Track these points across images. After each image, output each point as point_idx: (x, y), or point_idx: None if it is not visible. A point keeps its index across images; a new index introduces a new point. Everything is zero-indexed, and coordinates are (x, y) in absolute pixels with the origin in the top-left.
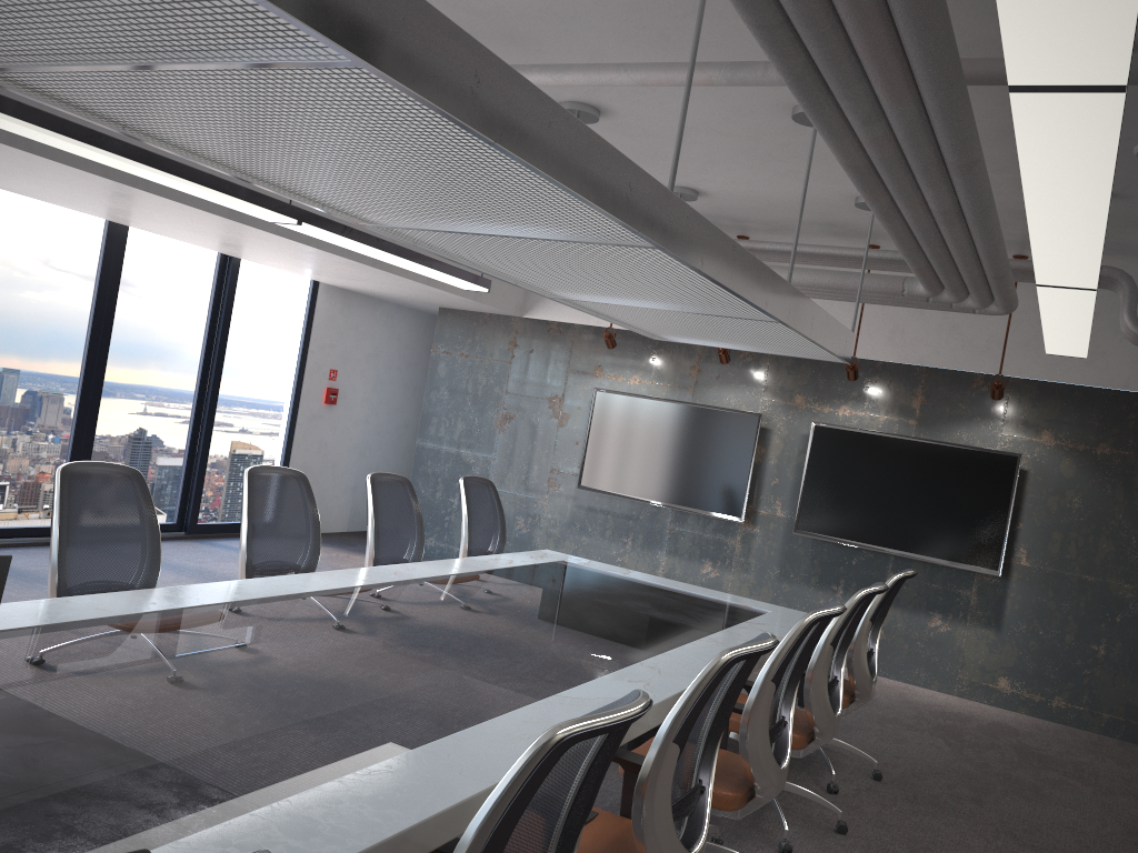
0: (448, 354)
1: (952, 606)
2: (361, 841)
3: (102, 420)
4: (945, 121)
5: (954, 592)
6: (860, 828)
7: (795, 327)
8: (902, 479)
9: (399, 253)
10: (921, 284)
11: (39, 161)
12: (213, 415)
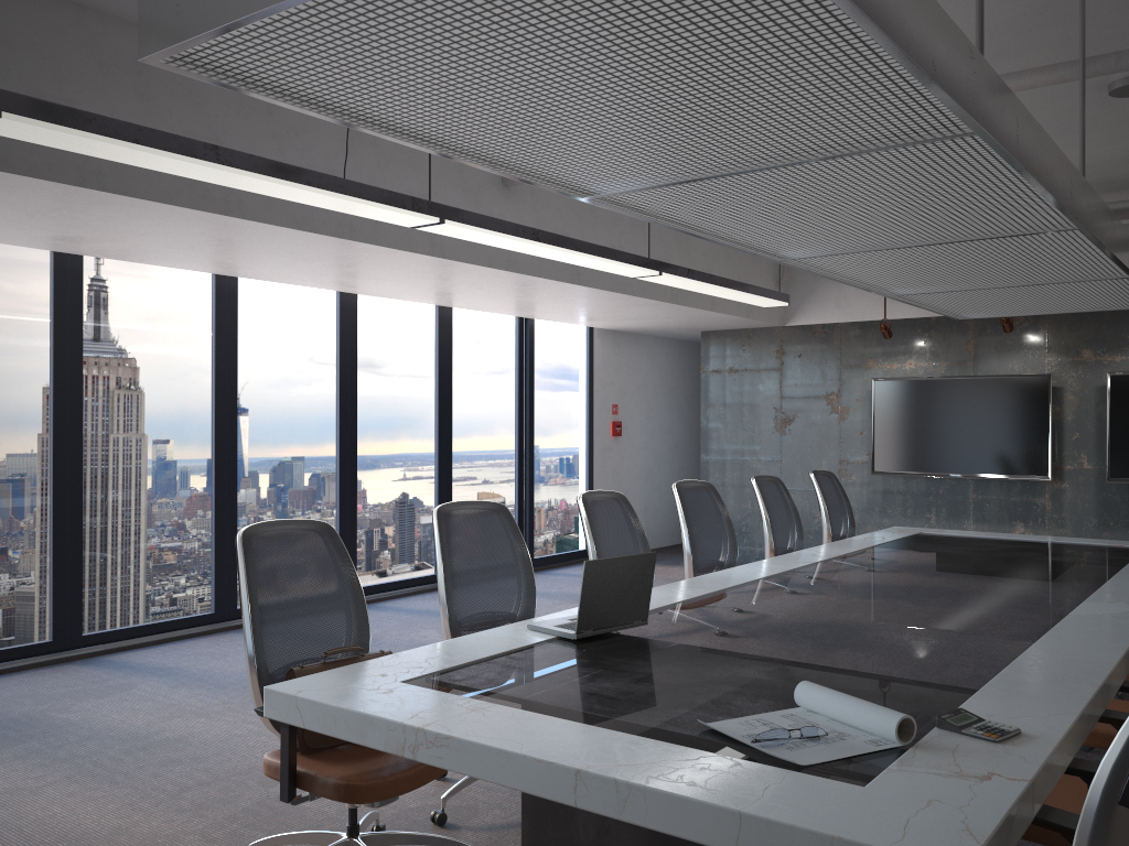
0: (717, 373)
1: None
2: (1076, 700)
3: (455, 477)
4: None
5: None
6: None
7: None
8: None
9: (725, 285)
10: None
11: (443, 264)
12: (533, 461)
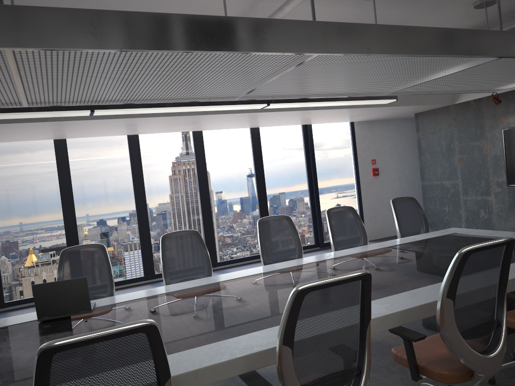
0: (424, 135)
1: None
2: None
3: (270, 207)
4: None
5: None
6: None
7: None
8: None
9: (330, 100)
10: None
11: (183, 117)
12: (318, 194)
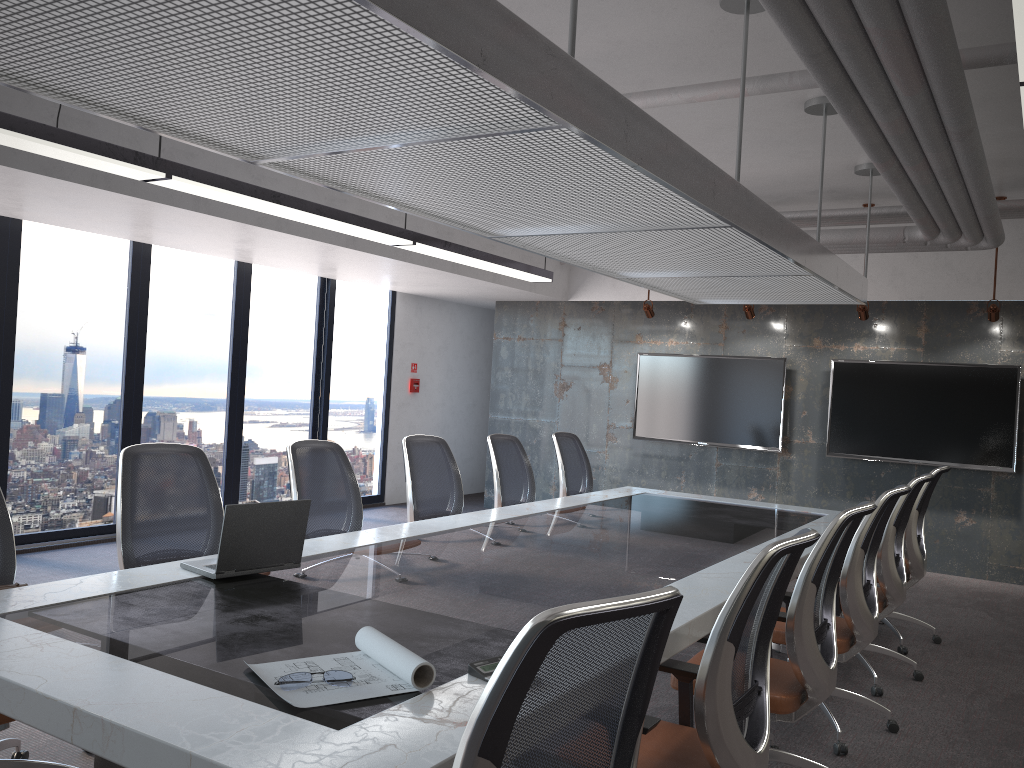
0: (508, 340)
1: (975, 503)
2: None
3: (246, 422)
4: (949, 103)
5: (974, 491)
6: (933, 676)
7: (825, 277)
8: (917, 399)
9: (485, 258)
10: (921, 231)
11: (212, 220)
12: (327, 410)
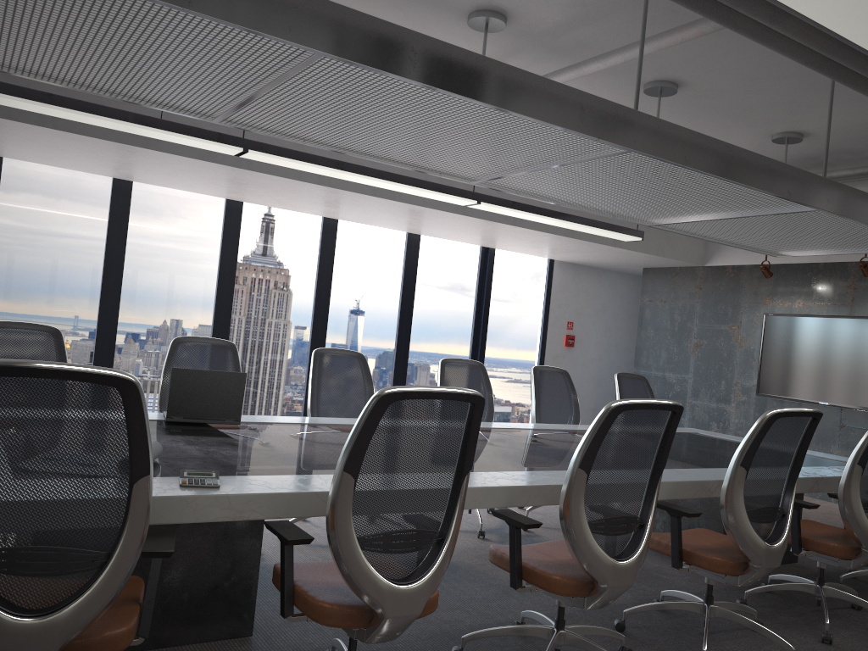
0: (651, 302)
1: None
2: None
3: (411, 359)
4: None
5: None
6: None
7: (841, 213)
8: None
9: (559, 217)
10: None
11: (338, 192)
12: (483, 355)
